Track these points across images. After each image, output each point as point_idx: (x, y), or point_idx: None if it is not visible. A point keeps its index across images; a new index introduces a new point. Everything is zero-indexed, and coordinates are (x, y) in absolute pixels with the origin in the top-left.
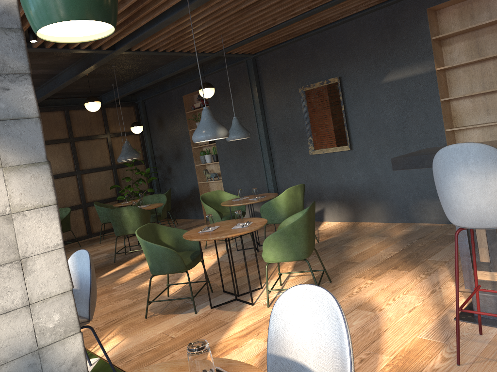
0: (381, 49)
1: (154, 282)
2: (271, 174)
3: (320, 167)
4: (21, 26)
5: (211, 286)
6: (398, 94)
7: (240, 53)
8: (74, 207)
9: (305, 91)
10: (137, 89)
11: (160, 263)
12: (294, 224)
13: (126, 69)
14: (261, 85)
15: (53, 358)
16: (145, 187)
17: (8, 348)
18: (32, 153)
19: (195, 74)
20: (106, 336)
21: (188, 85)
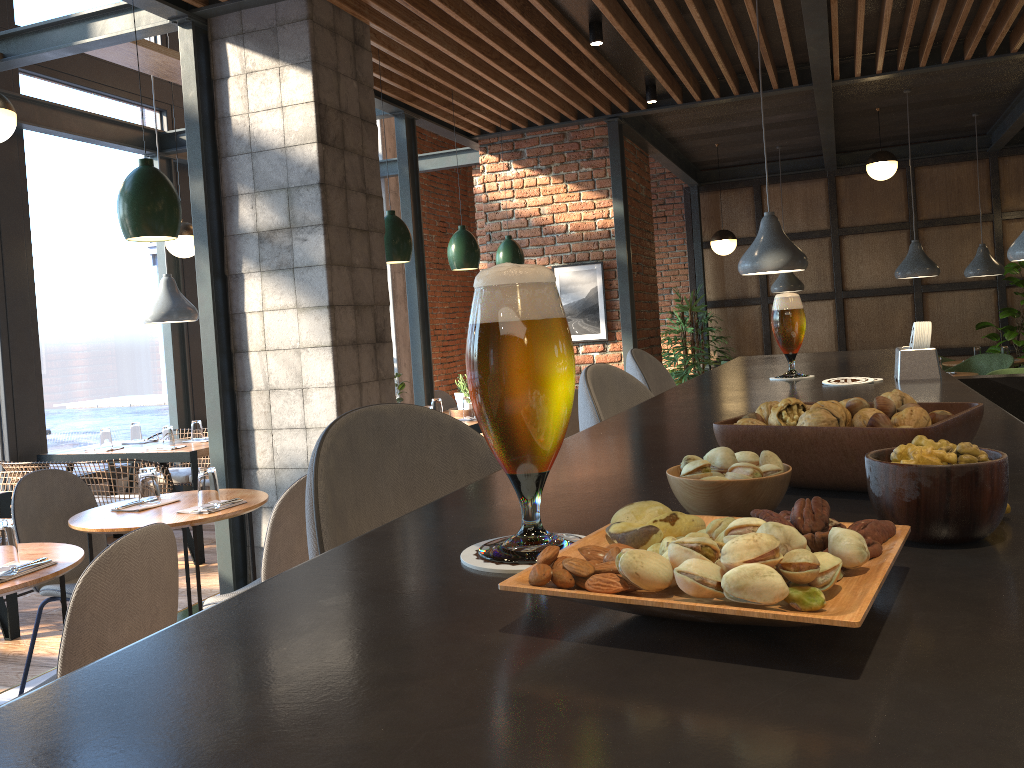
0: None
1: None
2: None
3: None
4: (320, 180)
5: None
6: None
7: None
8: None
9: None
10: (1020, 122)
11: None
12: None
13: (951, 90)
14: None
15: None
16: None
17: (289, 457)
18: (318, 297)
19: None
20: None
21: None
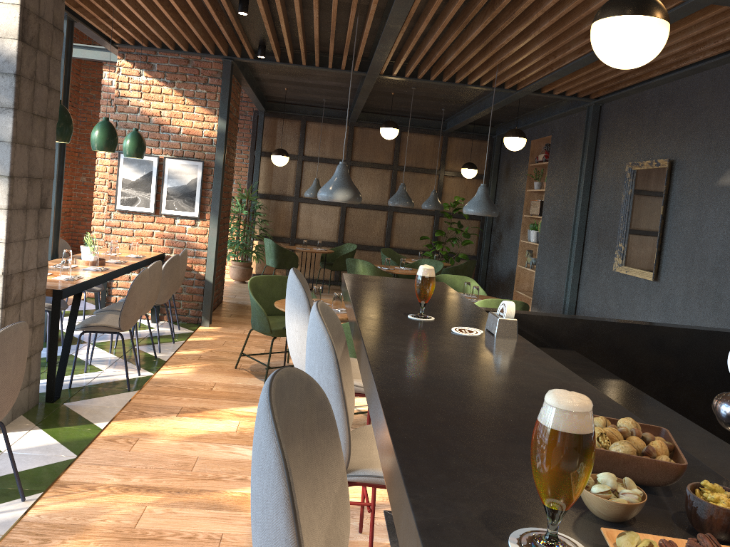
0: (729, 127)
1: None
2: (571, 283)
3: (621, 294)
4: (16, 72)
5: None
6: (729, 210)
7: (566, 94)
8: (374, 247)
9: (634, 170)
10: (467, 121)
11: (254, 317)
12: (344, 325)
13: (437, 93)
14: (597, 147)
15: None
16: (471, 251)
17: None
18: (0, 168)
19: (544, 113)
20: (190, 365)
21: (539, 126)
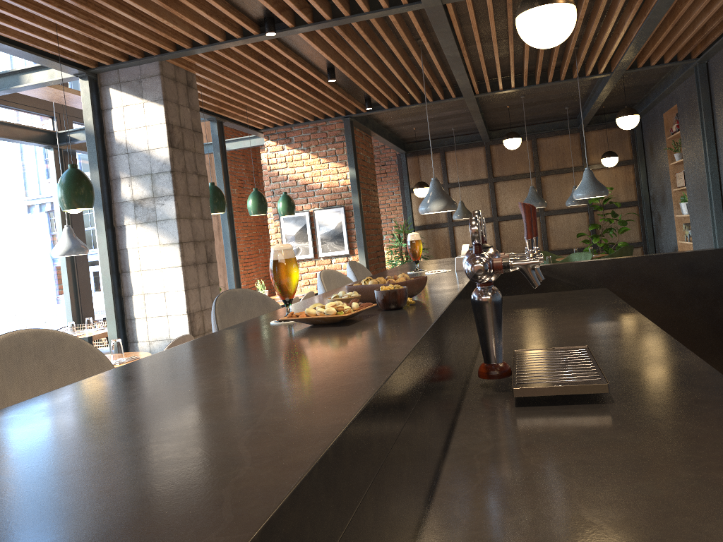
0: None
1: None
2: (718, 245)
3: None
4: (171, 169)
5: None
6: None
7: (664, 62)
8: None
9: None
10: (591, 112)
11: None
12: None
13: (548, 95)
14: (713, 104)
15: None
16: (635, 238)
17: (157, 334)
18: (172, 238)
19: (665, 84)
20: None
21: (665, 98)
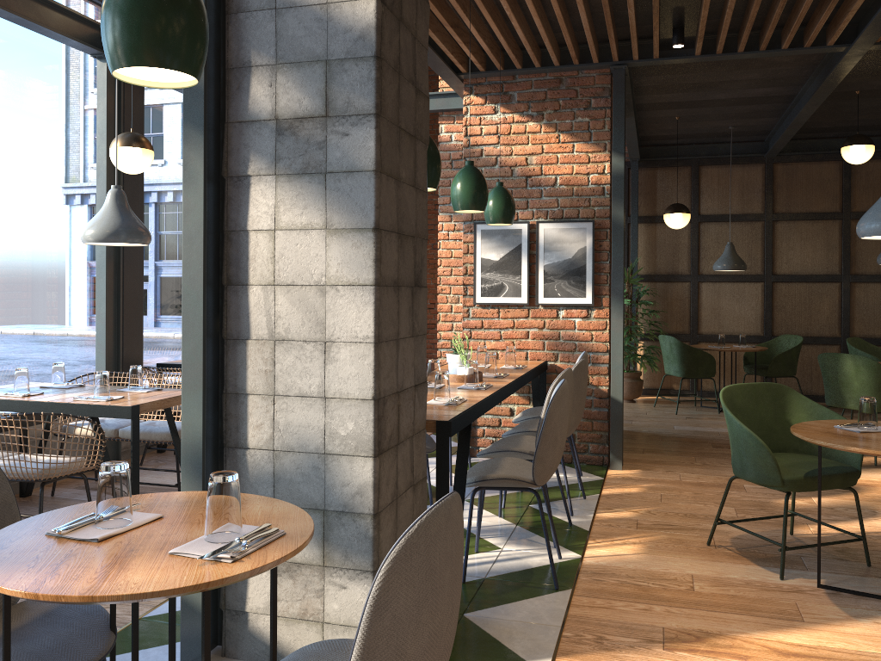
0: None
1: (811, 505)
2: None
3: None
4: (376, 52)
5: (867, 552)
6: None
7: None
8: (824, 339)
9: None
10: None
11: (741, 457)
12: None
13: None
14: None
15: (337, 472)
16: None
17: (296, 437)
18: (360, 216)
19: None
20: (629, 538)
21: None
